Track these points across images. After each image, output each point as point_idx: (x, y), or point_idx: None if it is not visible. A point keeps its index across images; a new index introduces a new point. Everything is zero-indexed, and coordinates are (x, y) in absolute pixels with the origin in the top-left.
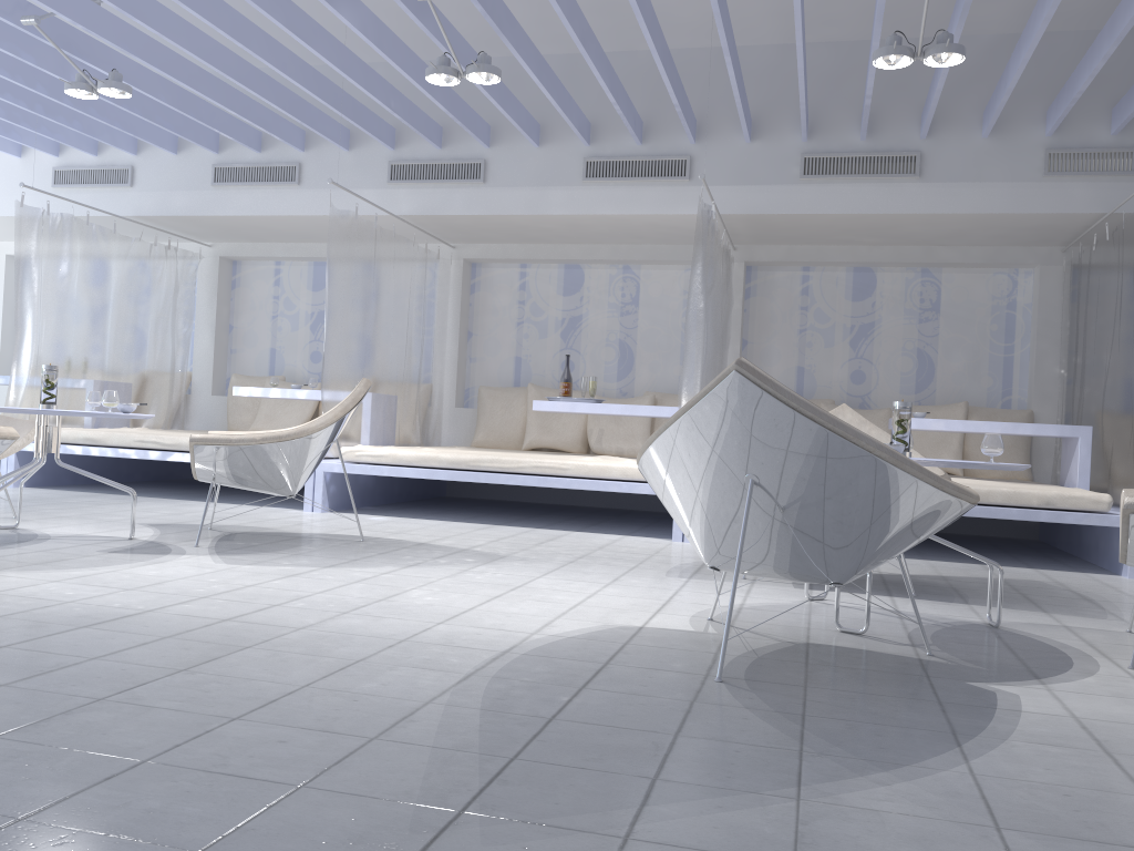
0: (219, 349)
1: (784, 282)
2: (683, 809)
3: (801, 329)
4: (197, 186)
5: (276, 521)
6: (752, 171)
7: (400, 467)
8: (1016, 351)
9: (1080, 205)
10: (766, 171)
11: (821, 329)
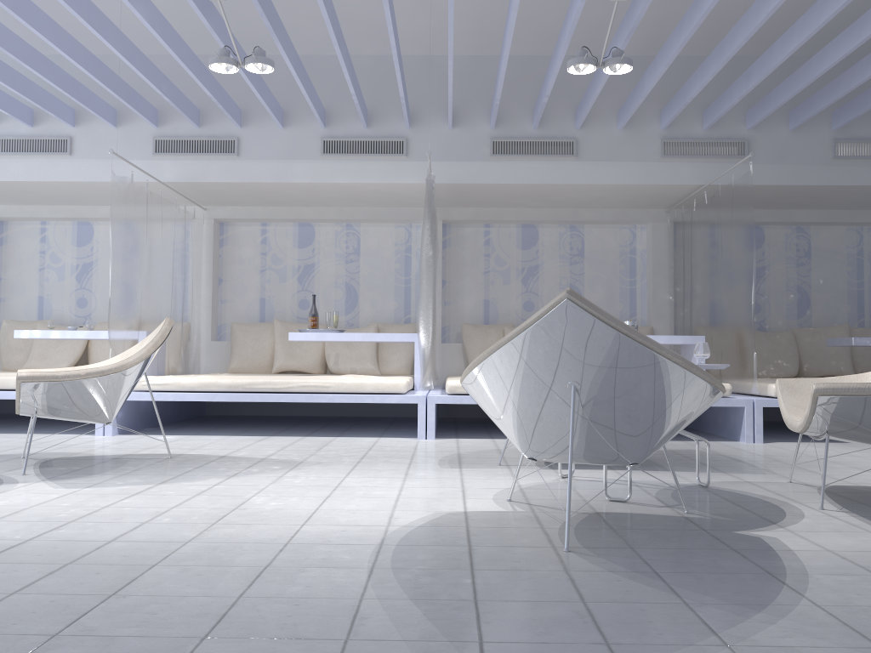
0: None
1: (471, 235)
2: None
3: (485, 271)
4: None
5: (78, 446)
6: (454, 150)
7: (183, 392)
8: (637, 284)
9: (686, 179)
10: (465, 150)
11: (500, 271)
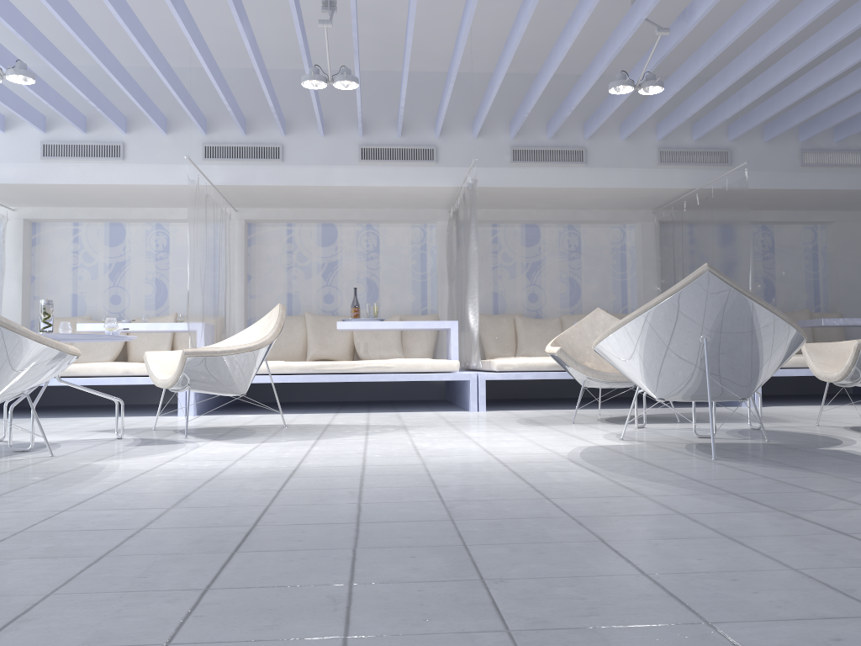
0: (25, 296)
1: (480, 234)
2: None
3: (494, 266)
4: (26, 159)
5: (181, 422)
6: (478, 157)
7: (258, 375)
8: (628, 277)
9: (679, 183)
10: (488, 157)
11: (507, 266)
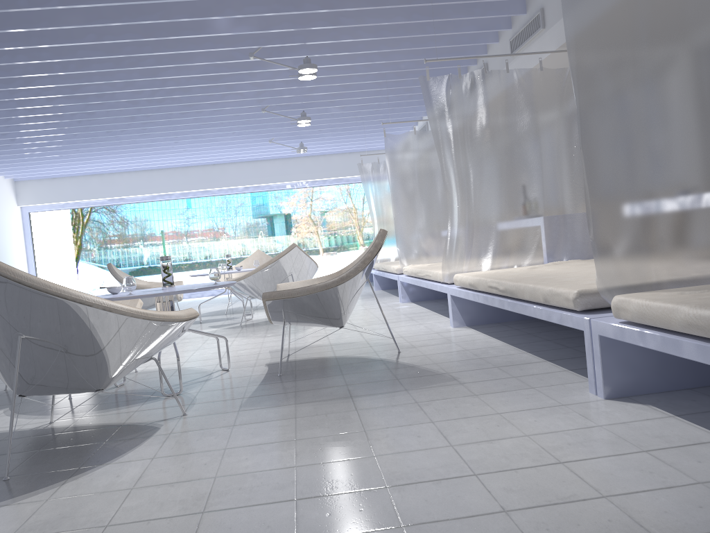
0: None
1: None
2: None
3: None
4: None
5: None
6: None
7: (411, 277)
8: None
9: None
10: None
11: None
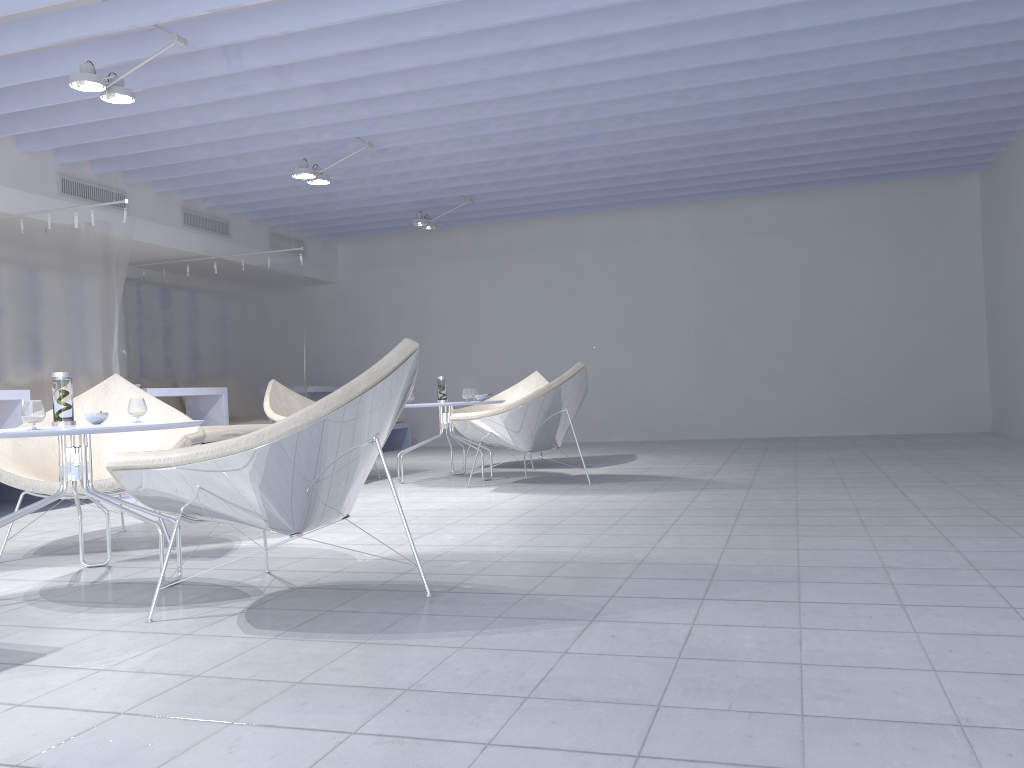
0: None
1: None
2: (727, 482)
3: None
4: None
5: None
6: (25, 179)
7: None
8: None
9: (197, 248)
10: (35, 182)
11: None
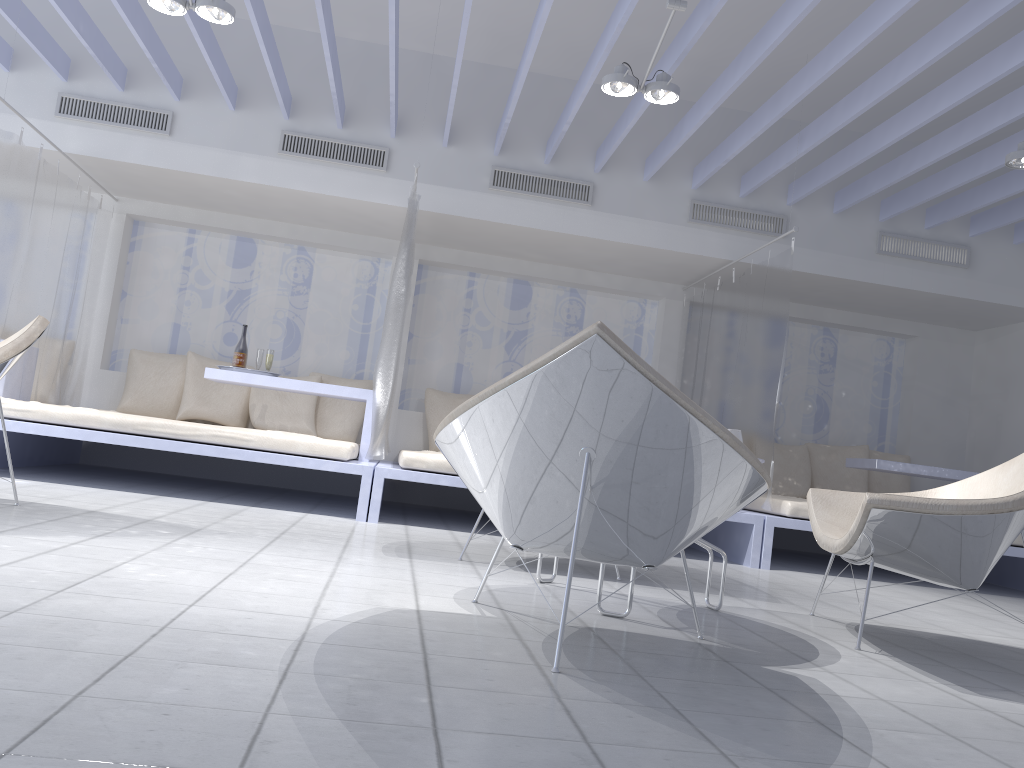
0: None
1: (452, 283)
2: None
3: (463, 329)
4: None
5: None
6: (446, 173)
7: (50, 425)
8: None
9: (713, 251)
10: (459, 176)
11: (481, 331)
